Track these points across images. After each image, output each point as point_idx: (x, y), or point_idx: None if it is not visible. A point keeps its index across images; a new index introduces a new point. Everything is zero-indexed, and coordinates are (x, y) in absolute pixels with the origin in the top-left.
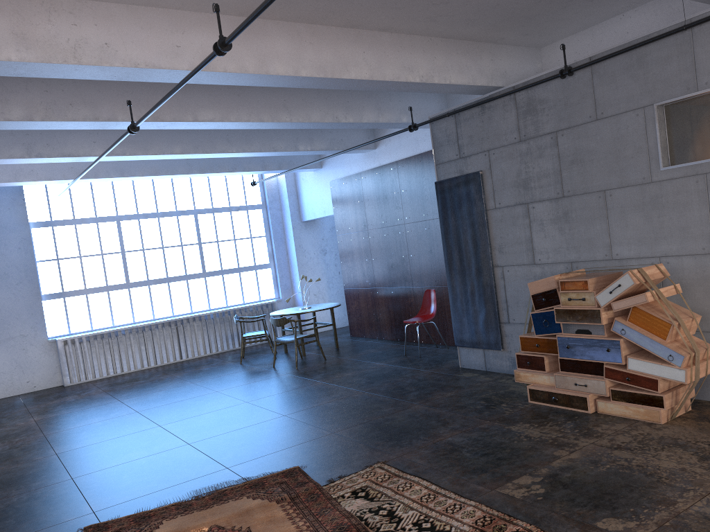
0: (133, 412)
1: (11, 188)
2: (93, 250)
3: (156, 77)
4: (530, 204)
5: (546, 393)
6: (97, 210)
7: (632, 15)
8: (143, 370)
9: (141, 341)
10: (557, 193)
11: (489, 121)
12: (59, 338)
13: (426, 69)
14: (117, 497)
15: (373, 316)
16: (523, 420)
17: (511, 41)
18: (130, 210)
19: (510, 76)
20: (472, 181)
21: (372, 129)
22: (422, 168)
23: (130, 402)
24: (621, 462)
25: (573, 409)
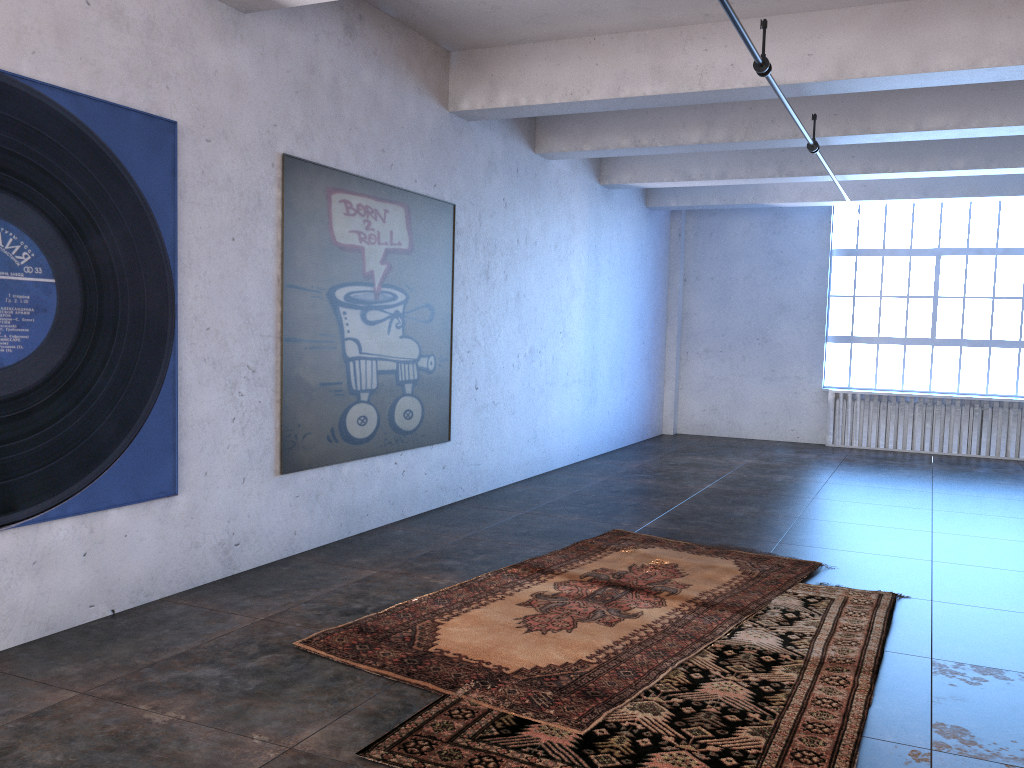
0: (821, 482)
1: (819, 208)
2: (897, 290)
3: (791, 92)
4: None
5: None
6: (913, 239)
7: None
8: (918, 454)
9: (927, 417)
10: None
11: None
12: (833, 389)
13: None
14: (673, 525)
15: None
16: None
17: None
18: (956, 243)
19: None
20: None
21: None
22: None
23: (839, 474)
24: None
25: None
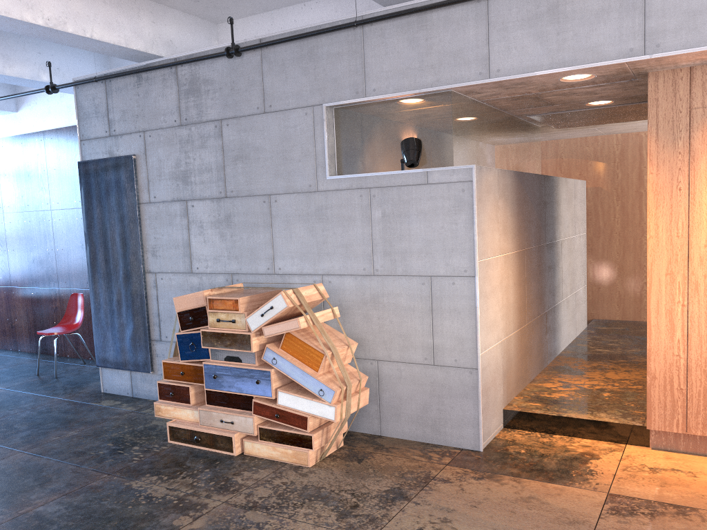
0: None
1: None
2: None
3: None
4: (189, 201)
5: (189, 431)
6: None
7: (314, 7)
8: None
9: None
10: (219, 192)
11: (147, 96)
12: None
13: (56, 11)
14: None
15: (7, 322)
16: (152, 471)
17: (179, 5)
18: None
19: (178, 47)
20: (123, 167)
21: (14, 87)
22: (76, 144)
23: None
24: (251, 529)
25: (217, 450)
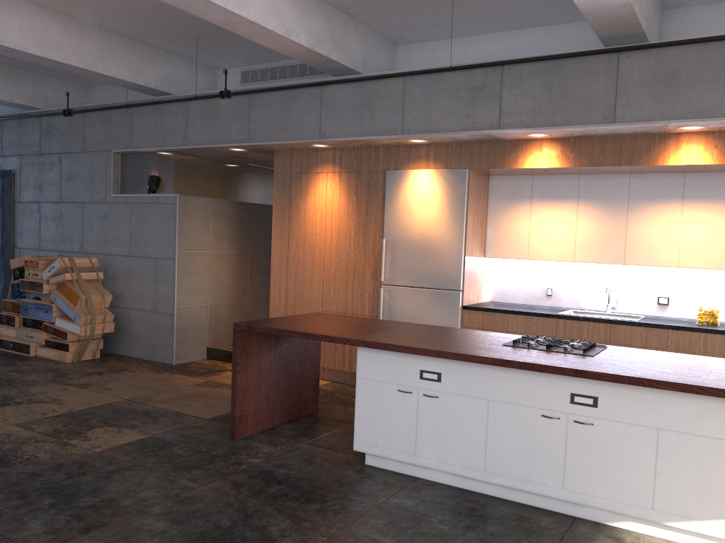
0: None
1: None
2: None
3: None
4: (41, 203)
5: (9, 342)
6: None
7: None
8: None
9: None
10: (57, 198)
11: (24, 133)
12: None
13: None
14: None
15: None
16: None
17: (54, 76)
18: None
19: (52, 102)
20: (7, 177)
21: None
22: None
23: None
24: (2, 376)
25: (22, 353)
